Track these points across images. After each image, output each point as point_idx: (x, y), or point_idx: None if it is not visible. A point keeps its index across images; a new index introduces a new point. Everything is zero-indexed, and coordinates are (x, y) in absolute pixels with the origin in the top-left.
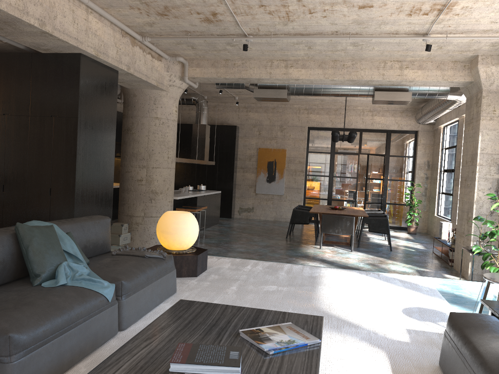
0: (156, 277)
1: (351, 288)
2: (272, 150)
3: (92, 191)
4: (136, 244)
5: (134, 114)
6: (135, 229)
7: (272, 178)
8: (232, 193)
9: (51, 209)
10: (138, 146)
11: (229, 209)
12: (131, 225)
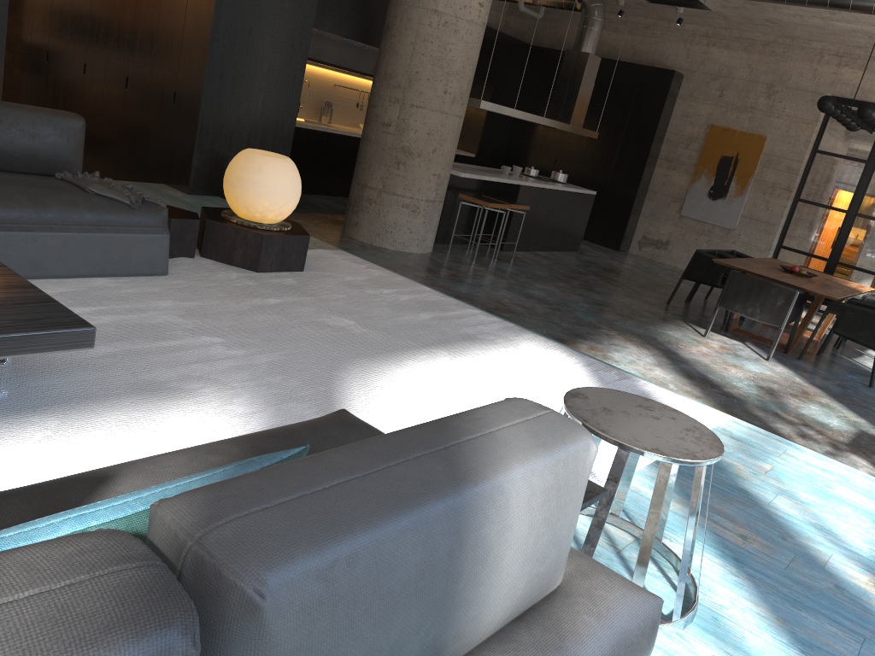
0: (82, 226)
1: (499, 372)
2: (736, 134)
3: (242, 111)
4: (361, 236)
5: (400, 0)
6: (364, 209)
7: (720, 192)
8: (633, 204)
9: (171, 128)
10: (395, 62)
11: (619, 233)
12: (360, 201)
